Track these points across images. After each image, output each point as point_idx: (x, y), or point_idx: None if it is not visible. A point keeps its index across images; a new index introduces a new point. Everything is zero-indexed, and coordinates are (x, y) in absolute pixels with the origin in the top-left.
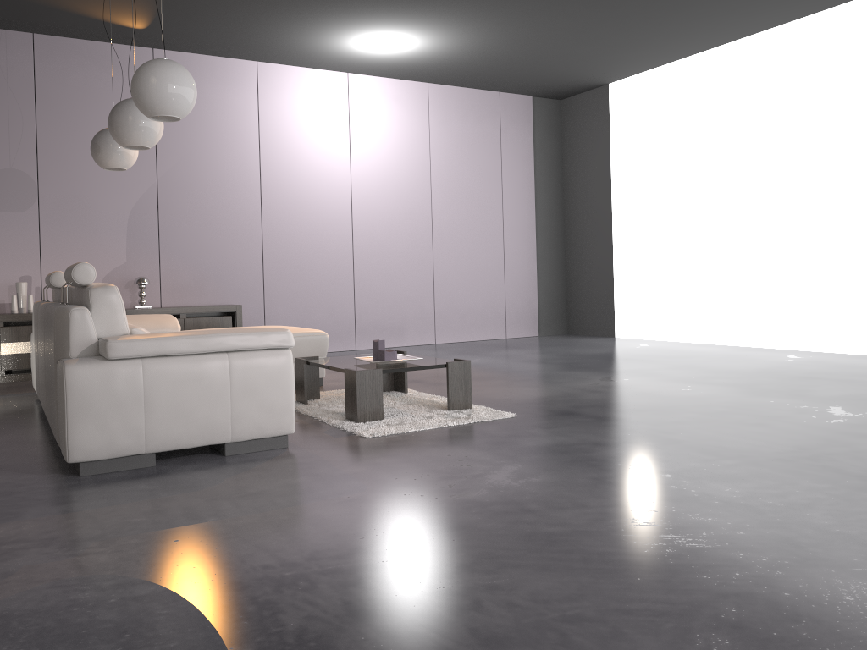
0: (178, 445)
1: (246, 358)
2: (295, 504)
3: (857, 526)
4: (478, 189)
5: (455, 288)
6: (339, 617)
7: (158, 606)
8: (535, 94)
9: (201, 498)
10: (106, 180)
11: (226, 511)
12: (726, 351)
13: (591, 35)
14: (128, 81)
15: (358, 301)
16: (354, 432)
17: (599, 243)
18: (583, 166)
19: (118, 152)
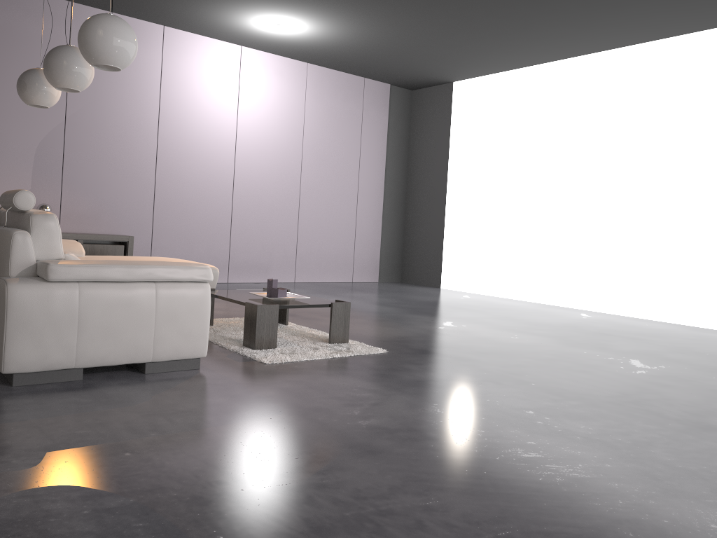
0: (104, 362)
1: (171, 288)
2: (226, 423)
3: (693, 463)
4: (341, 156)
5: (314, 237)
6: (304, 533)
7: (132, 519)
8: (393, 83)
9: (137, 413)
10: (18, 114)
11: (164, 427)
12: (532, 307)
13: (449, 41)
14: (46, 28)
15: (233, 241)
16: (254, 358)
17: (434, 210)
18: (426, 146)
19: (43, 91)
